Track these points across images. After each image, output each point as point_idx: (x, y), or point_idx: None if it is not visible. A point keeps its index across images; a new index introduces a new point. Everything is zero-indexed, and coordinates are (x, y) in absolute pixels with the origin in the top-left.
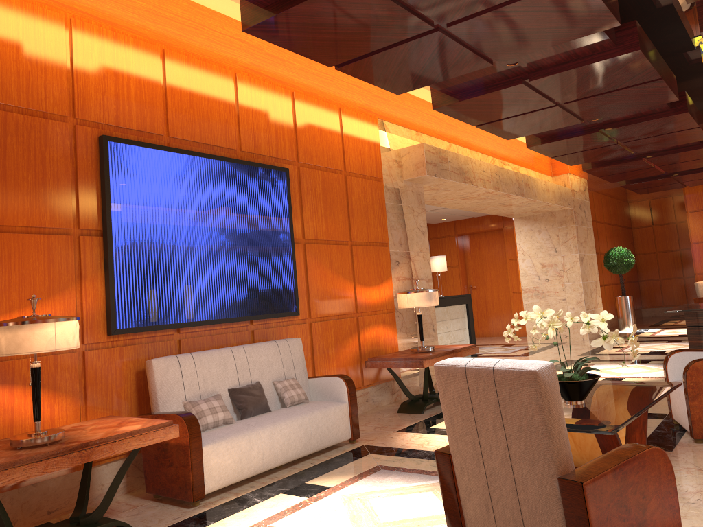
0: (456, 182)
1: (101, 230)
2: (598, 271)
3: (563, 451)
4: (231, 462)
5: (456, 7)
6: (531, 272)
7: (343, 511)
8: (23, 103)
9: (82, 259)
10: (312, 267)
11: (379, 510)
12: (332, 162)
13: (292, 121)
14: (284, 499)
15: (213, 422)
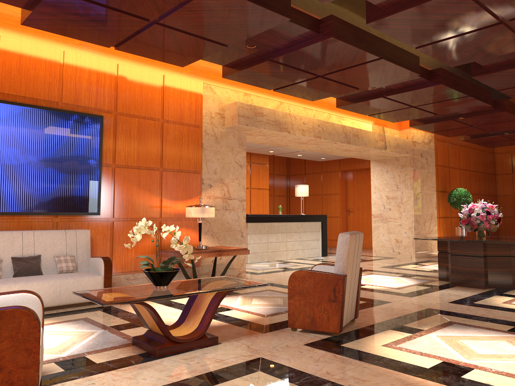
0: (271, 131)
1: None
2: (446, 206)
3: None
4: None
5: (147, 8)
6: (379, 202)
7: None
8: None
9: None
10: (119, 184)
11: None
12: (150, 113)
13: (114, 84)
14: None
15: None
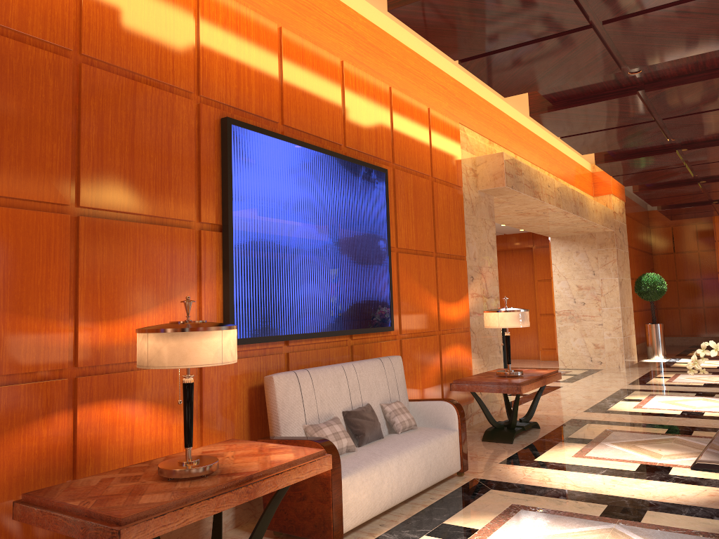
0: (527, 196)
1: (219, 224)
2: None
3: None
4: (366, 497)
5: (626, 2)
6: (566, 294)
7: None
8: (152, 74)
9: (202, 256)
10: (403, 279)
11: None
12: (422, 166)
13: (389, 119)
14: None
15: (338, 449)
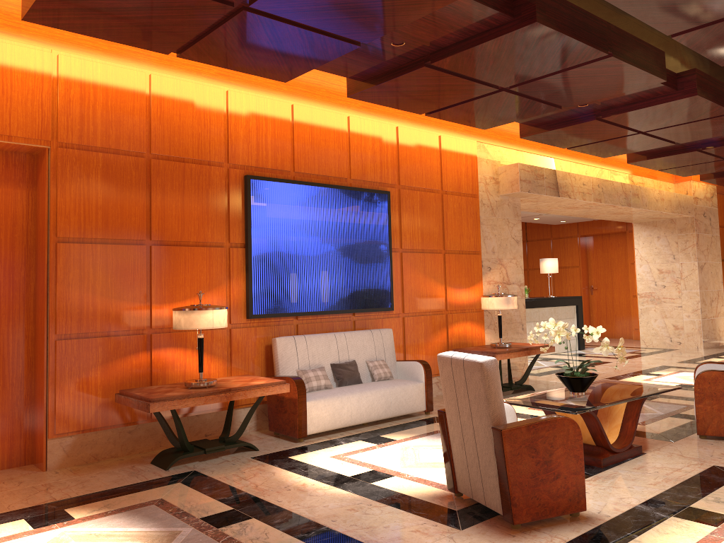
0: (552, 196)
1: (244, 243)
2: None
3: (496, 411)
4: (327, 415)
5: (511, 77)
6: (648, 277)
7: (398, 454)
8: (195, 156)
9: (230, 264)
10: (407, 272)
11: (422, 456)
12: (430, 184)
13: (395, 151)
14: (361, 444)
15: (317, 386)
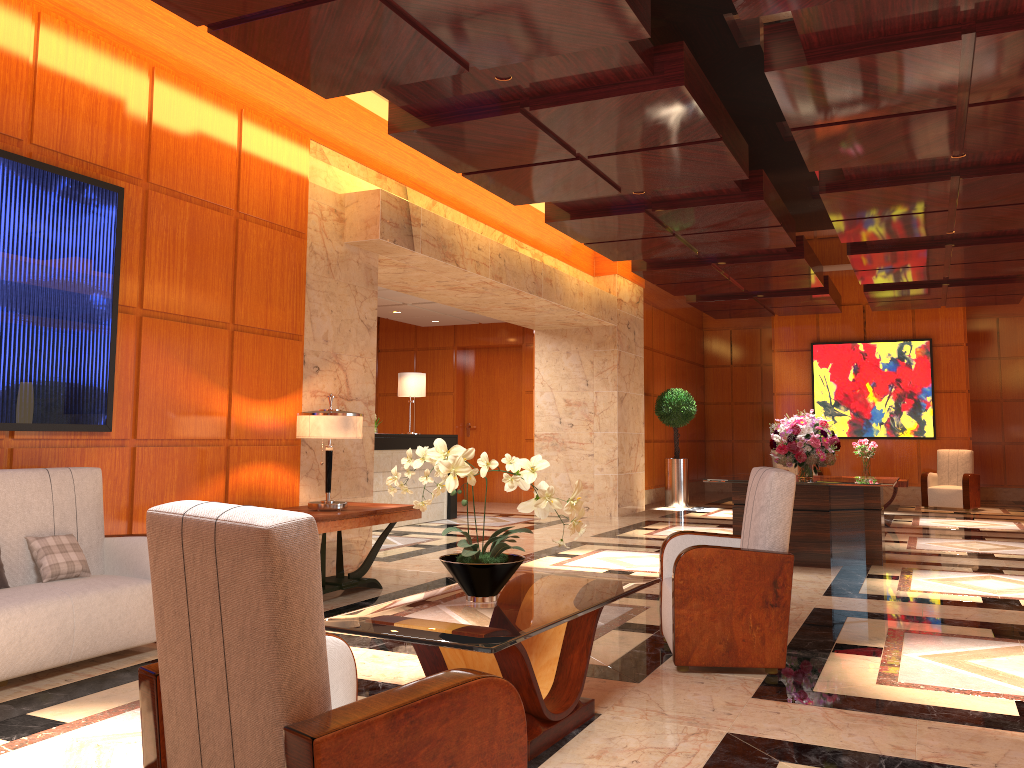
0: (430, 259)
1: None
2: (648, 420)
3: (304, 678)
4: None
5: None
6: (551, 411)
7: (53, 767)
8: None
9: None
10: (150, 357)
11: (117, 767)
12: (215, 194)
13: (145, 114)
14: None
15: None
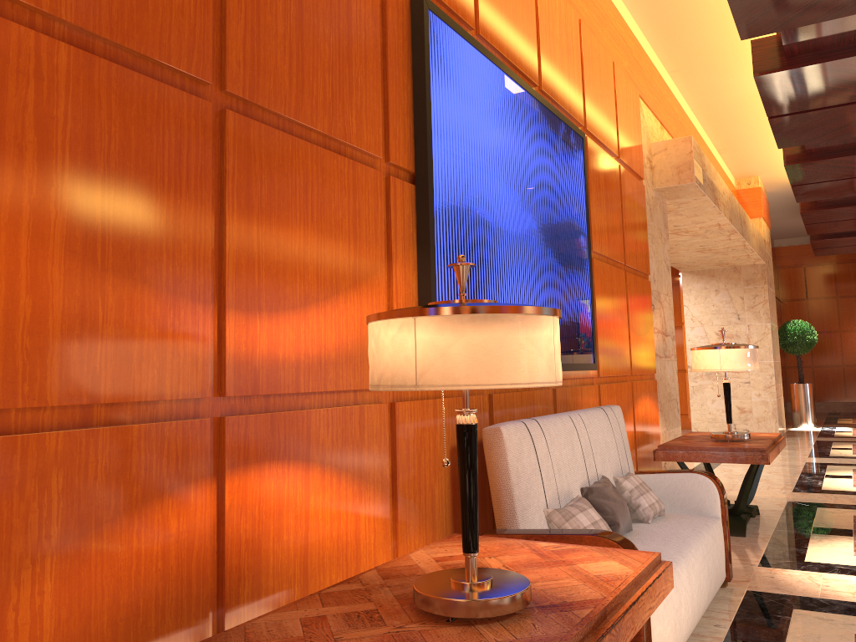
0: (708, 202)
1: (409, 173)
2: None
3: None
4: (669, 631)
5: None
6: (703, 344)
7: None
8: None
9: (392, 220)
10: (598, 297)
11: None
12: (610, 141)
13: (580, 64)
14: None
15: None
